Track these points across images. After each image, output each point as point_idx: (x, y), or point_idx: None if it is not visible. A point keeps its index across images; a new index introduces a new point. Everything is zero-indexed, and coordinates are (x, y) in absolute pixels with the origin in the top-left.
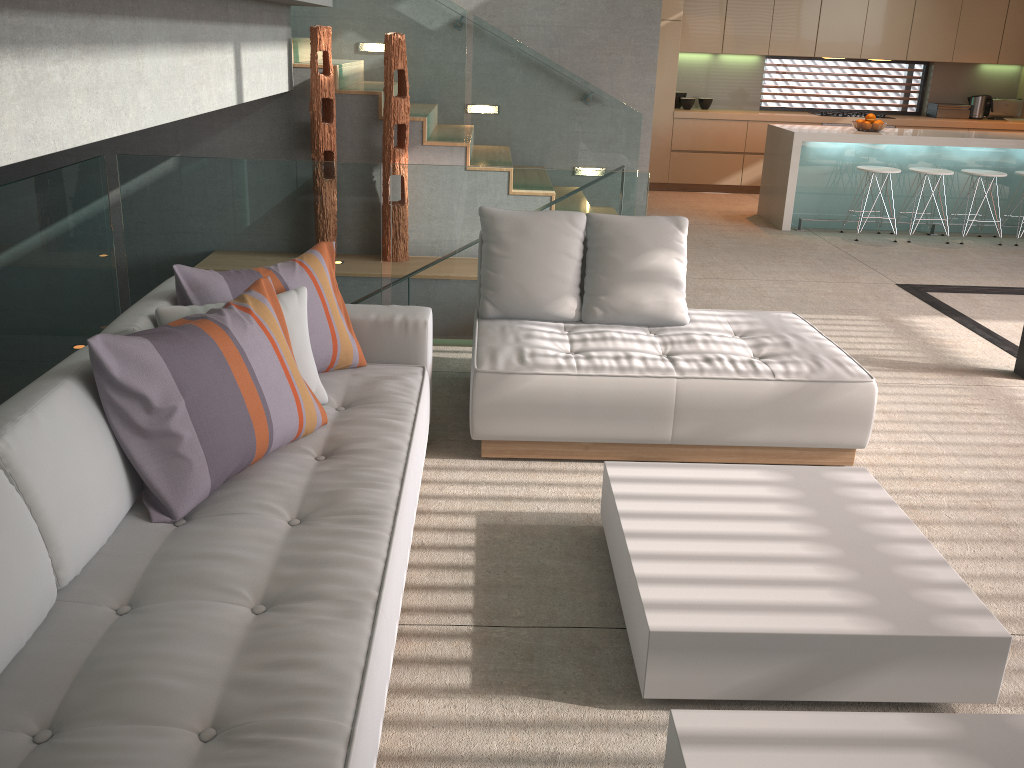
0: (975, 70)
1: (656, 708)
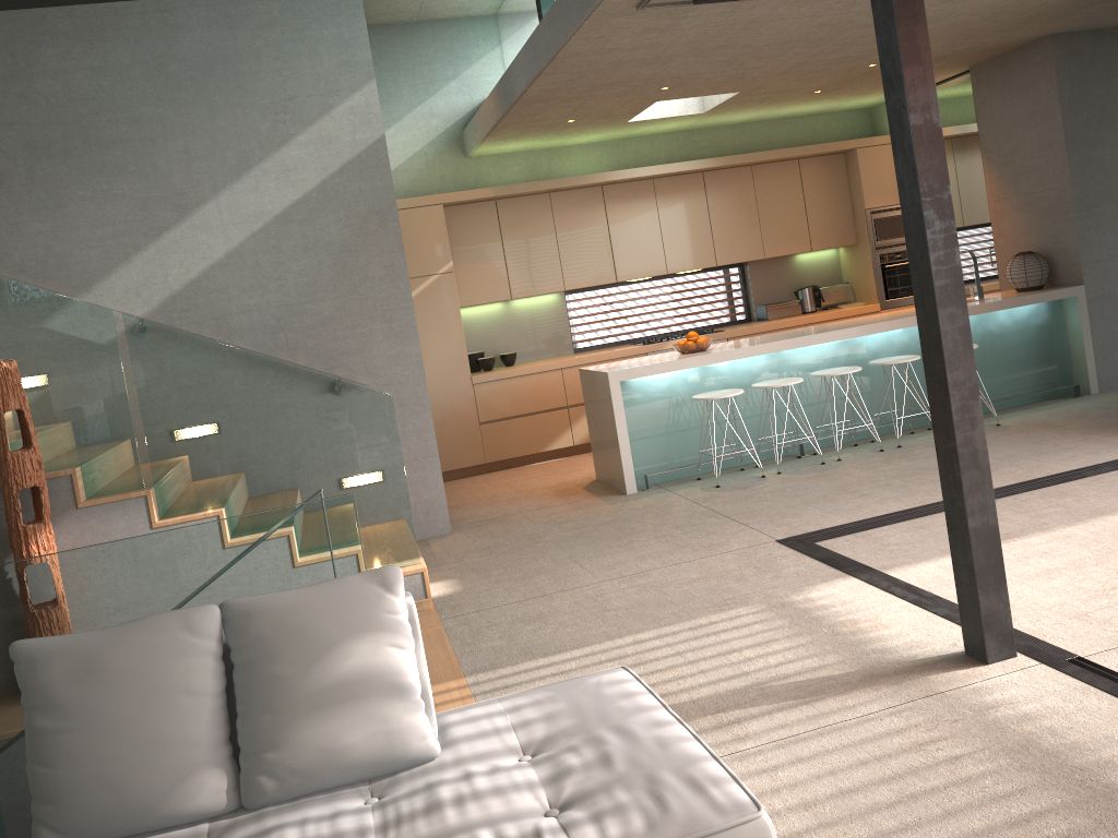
0: (792, 262)
1: None
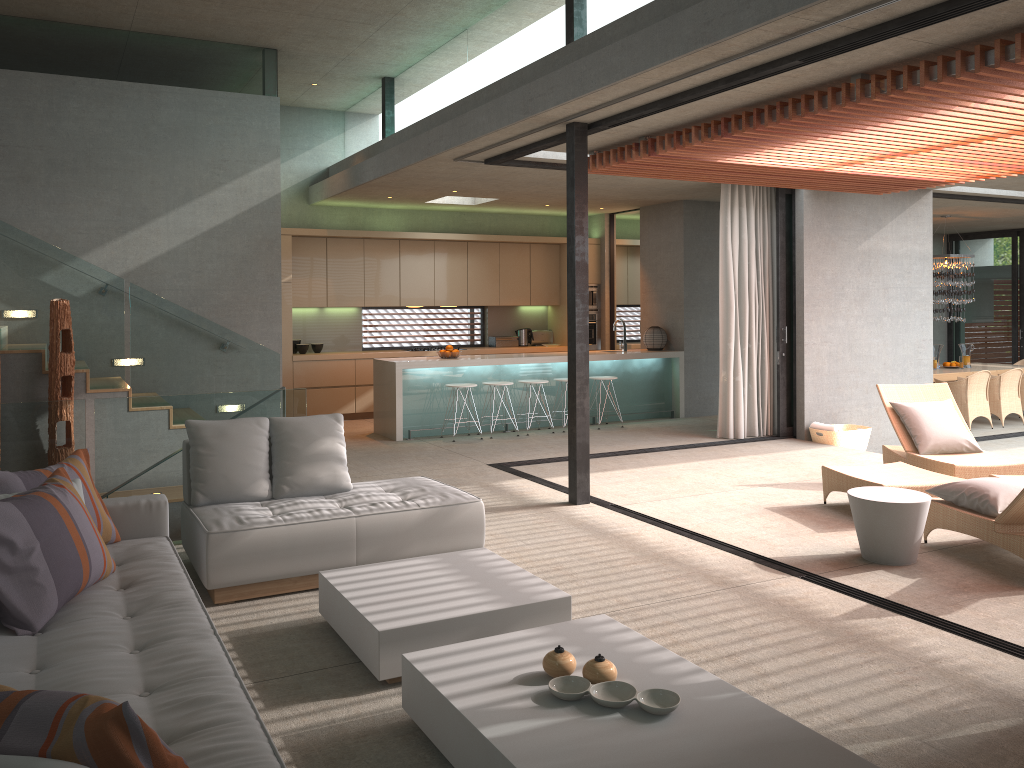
0: (517, 310)
1: (387, 688)
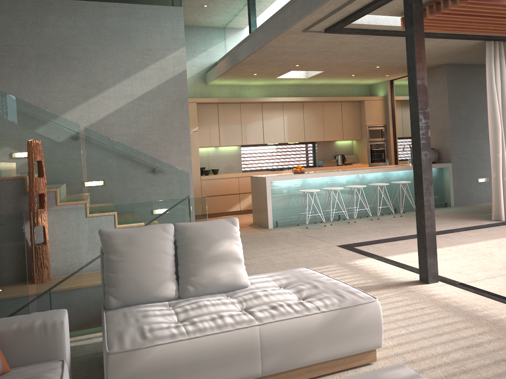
0: (334, 144)
1: None
